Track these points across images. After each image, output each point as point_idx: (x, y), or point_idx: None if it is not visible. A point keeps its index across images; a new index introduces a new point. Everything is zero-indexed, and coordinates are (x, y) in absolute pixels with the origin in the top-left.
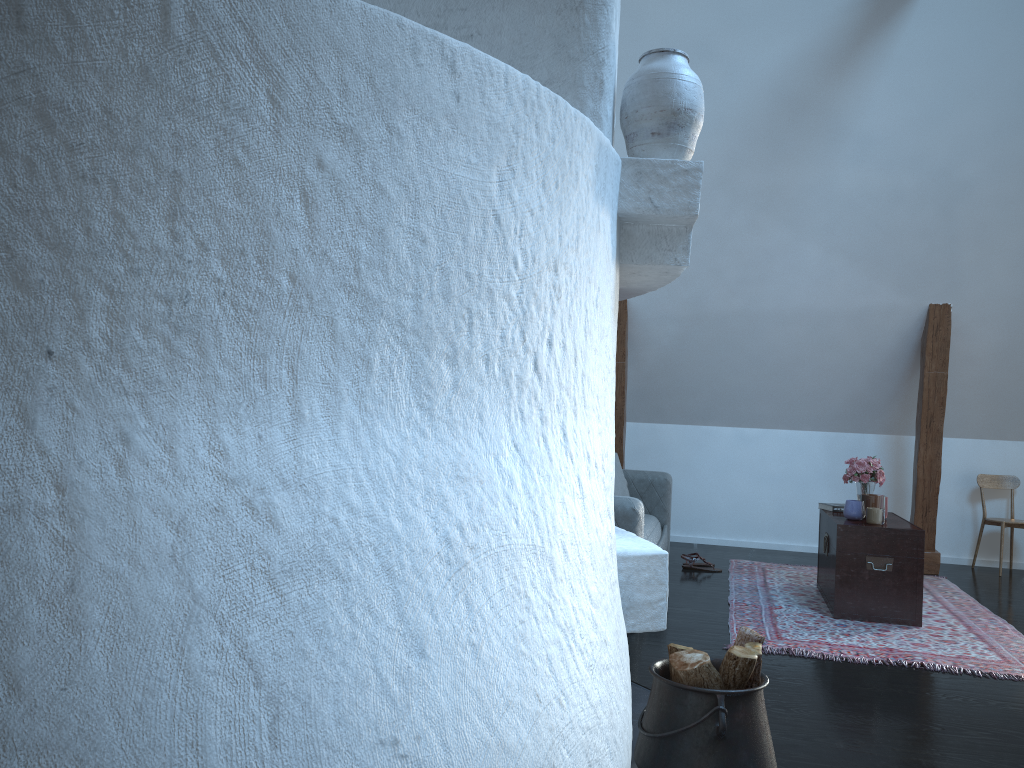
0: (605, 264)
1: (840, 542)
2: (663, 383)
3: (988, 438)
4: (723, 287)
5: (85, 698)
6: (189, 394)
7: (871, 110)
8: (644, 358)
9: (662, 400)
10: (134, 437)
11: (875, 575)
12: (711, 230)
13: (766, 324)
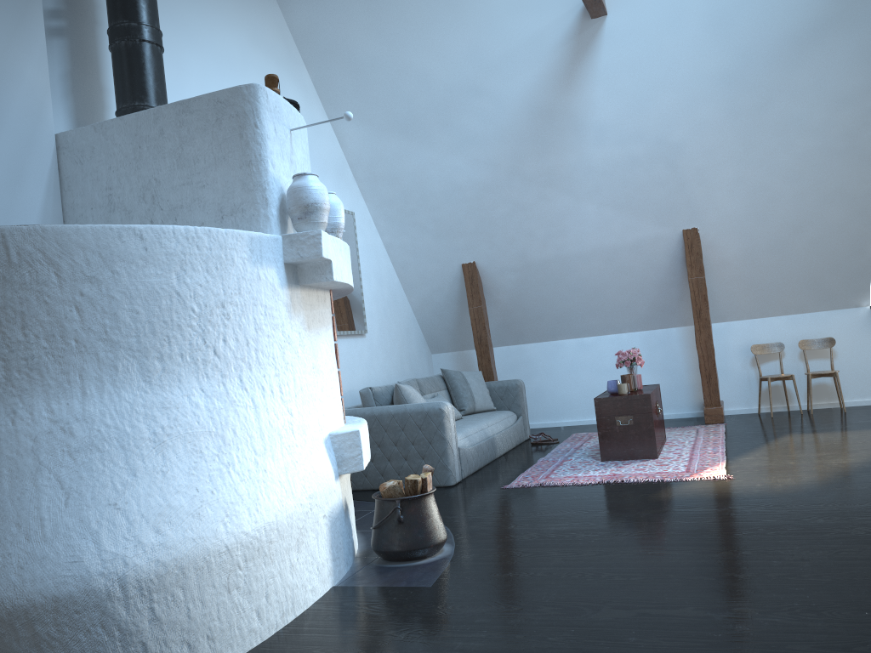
0: (272, 292)
1: (597, 410)
2: (517, 315)
3: (758, 317)
4: (537, 242)
5: (1, 496)
6: (38, 392)
7: (597, 108)
8: (499, 300)
9: (520, 327)
10: (18, 411)
11: (623, 428)
12: (517, 205)
13: (574, 263)
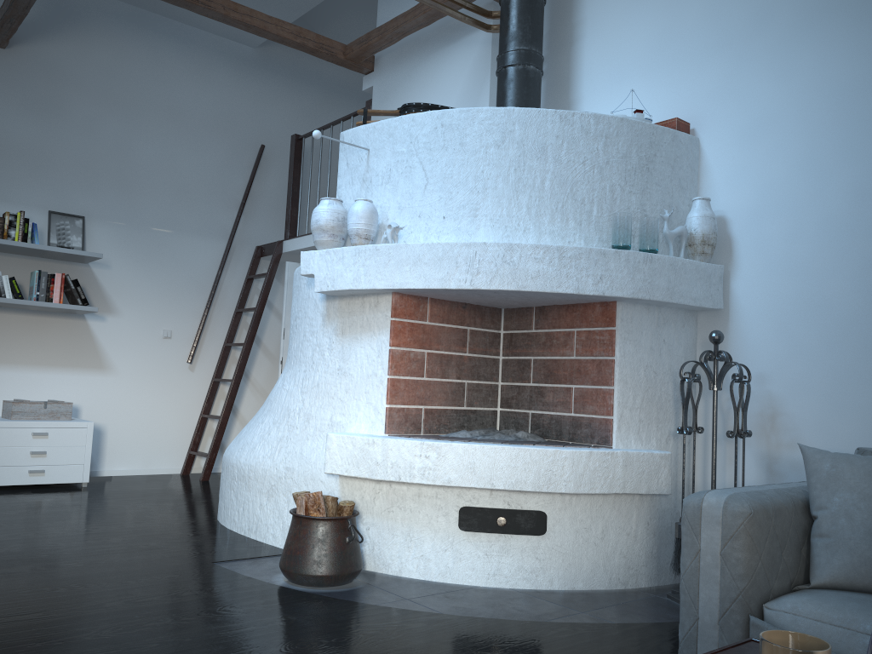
0: (314, 306)
1: None
2: None
3: None
4: None
5: None
6: None
7: None
8: None
9: None
10: None
11: None
12: None
13: None
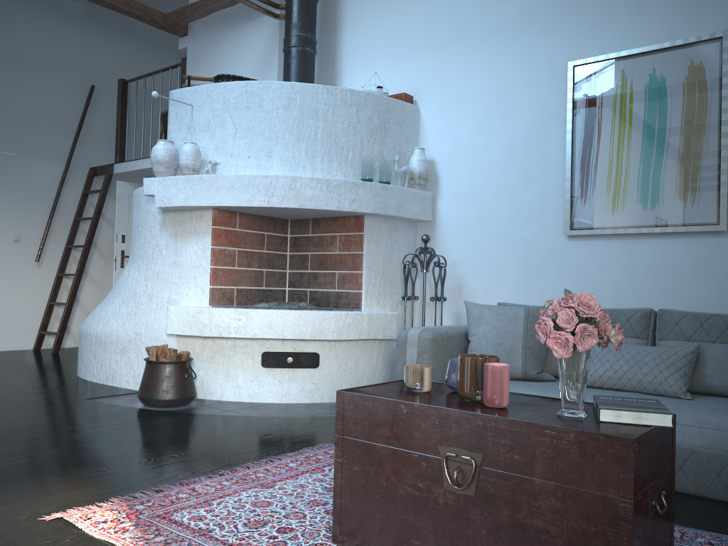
0: (153, 217)
1: None
2: None
3: None
4: None
5: None
6: None
7: None
8: None
9: None
10: None
11: None
12: None
13: None
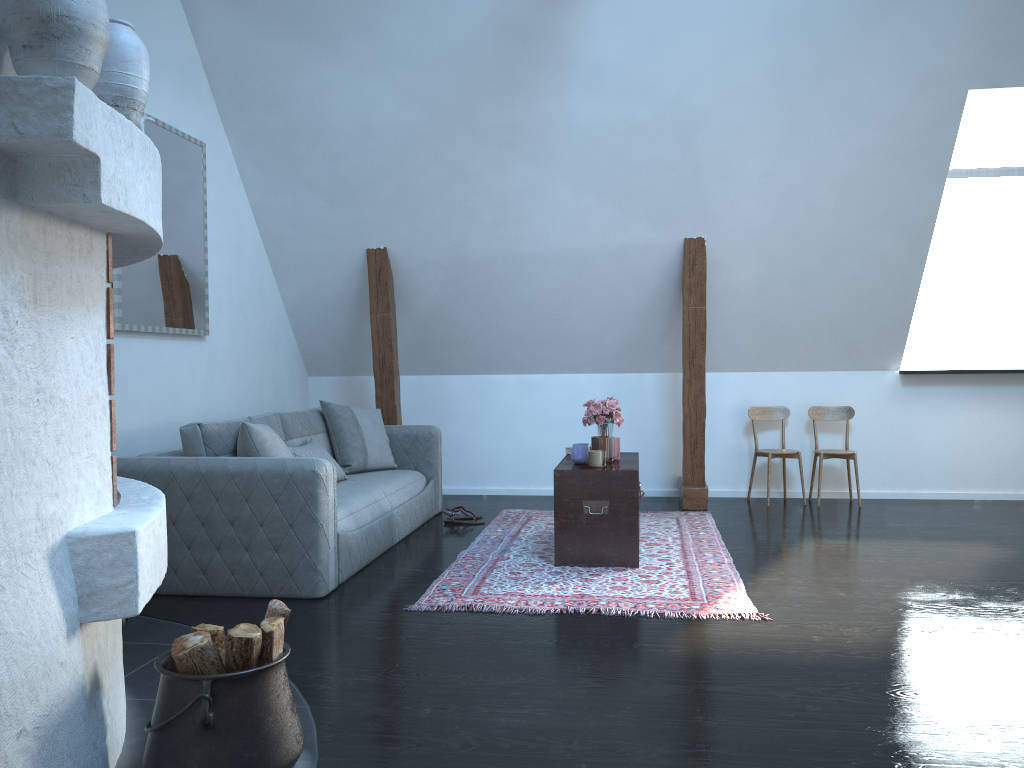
0: None
1: (557, 488)
2: (439, 333)
3: (760, 370)
4: (481, 230)
5: None
6: None
7: (595, 37)
8: (415, 308)
9: (441, 351)
10: None
11: (593, 519)
12: (458, 171)
13: (530, 267)
